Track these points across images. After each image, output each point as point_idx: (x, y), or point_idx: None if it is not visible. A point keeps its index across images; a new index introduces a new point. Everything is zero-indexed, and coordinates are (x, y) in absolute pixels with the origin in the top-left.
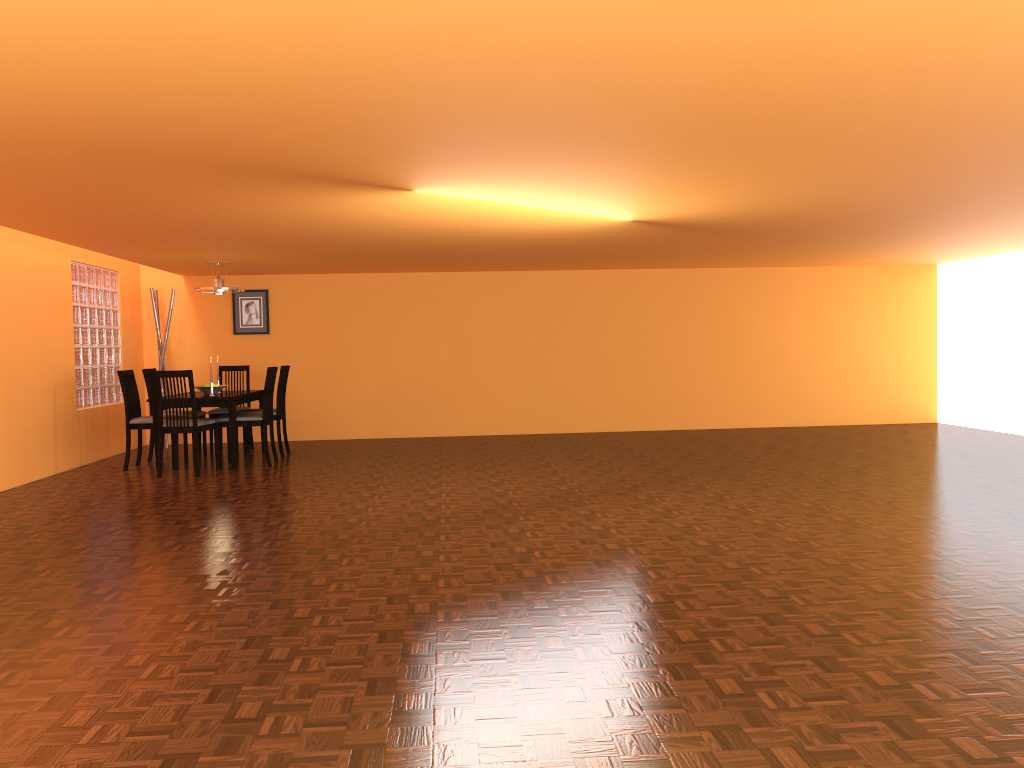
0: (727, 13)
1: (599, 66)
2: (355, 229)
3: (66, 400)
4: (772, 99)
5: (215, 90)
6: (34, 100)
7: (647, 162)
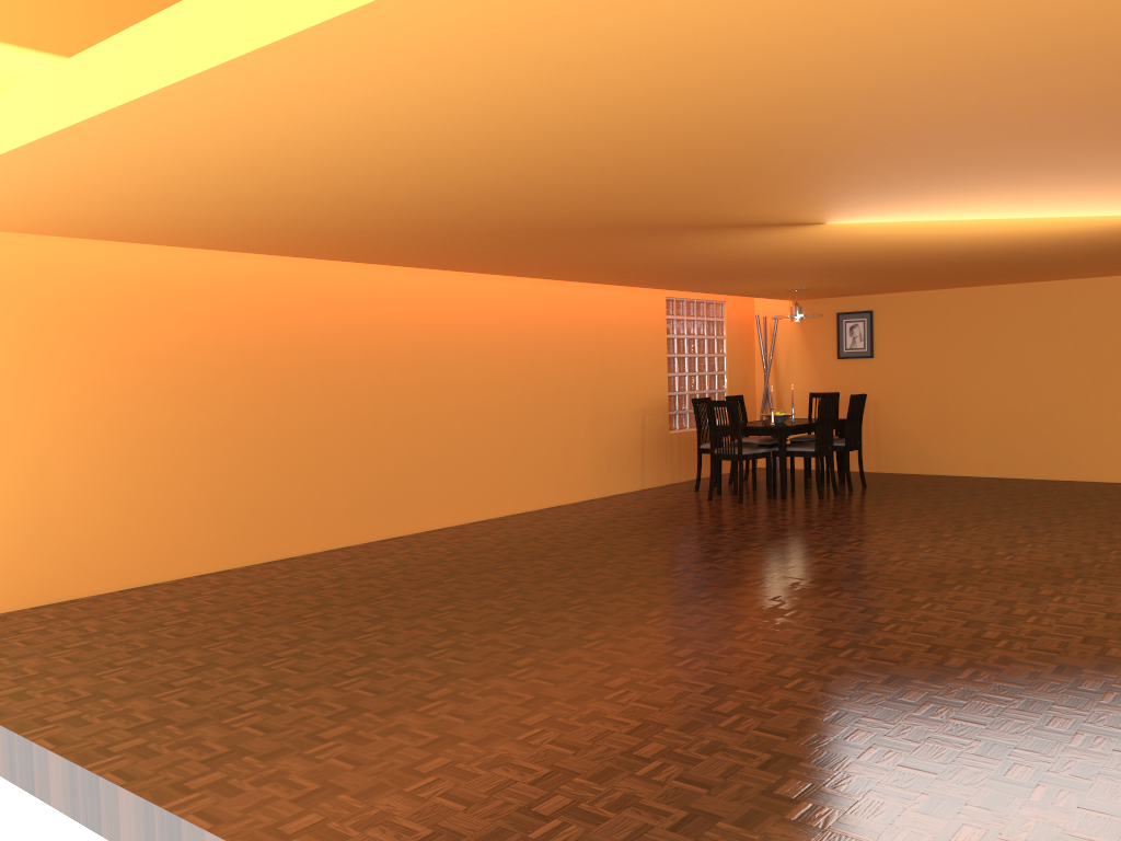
0: (735, 73)
1: (730, 125)
2: (856, 255)
3: (656, 424)
4: (1008, 103)
5: (491, 193)
6: (408, 216)
7: (1027, 169)
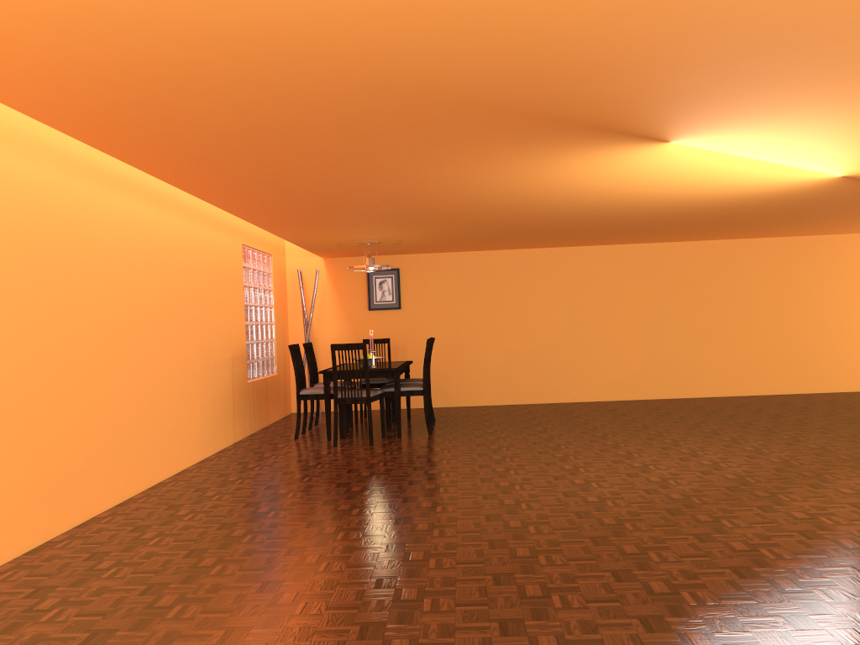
0: None
1: None
2: (542, 198)
3: (240, 373)
4: None
5: None
6: (406, 7)
7: None
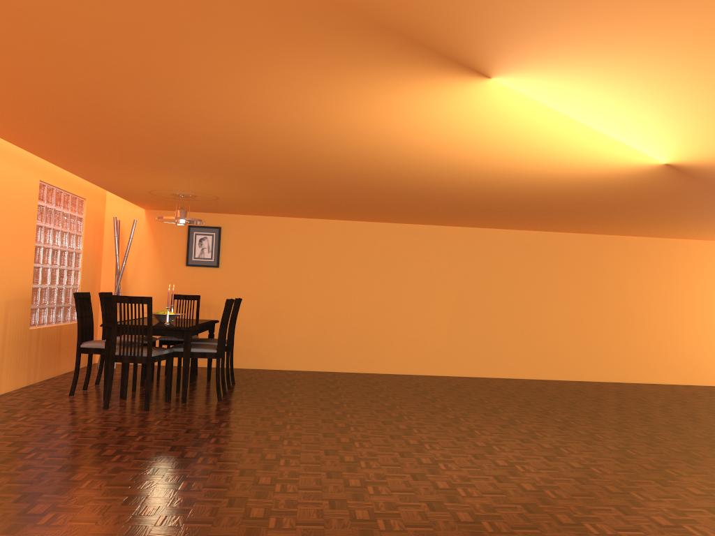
0: None
1: None
2: (351, 154)
3: (19, 318)
4: None
5: None
6: None
7: None
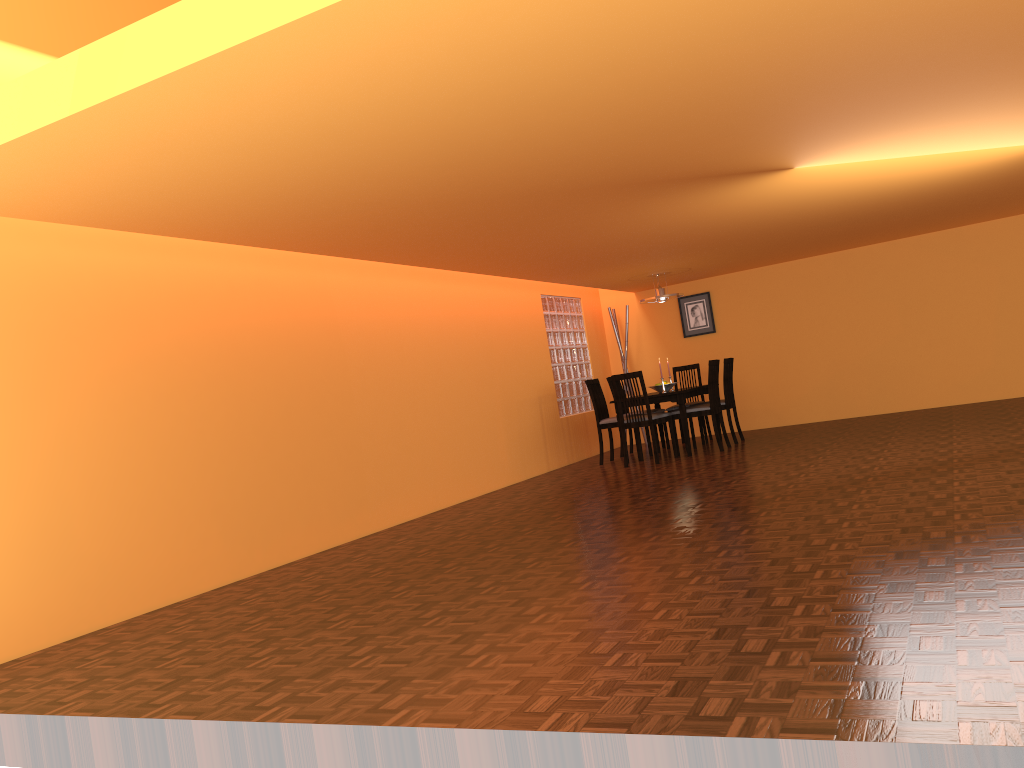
0: None
1: (895, 10)
2: (762, 217)
3: (550, 410)
4: None
5: (580, 129)
6: (465, 171)
7: None
